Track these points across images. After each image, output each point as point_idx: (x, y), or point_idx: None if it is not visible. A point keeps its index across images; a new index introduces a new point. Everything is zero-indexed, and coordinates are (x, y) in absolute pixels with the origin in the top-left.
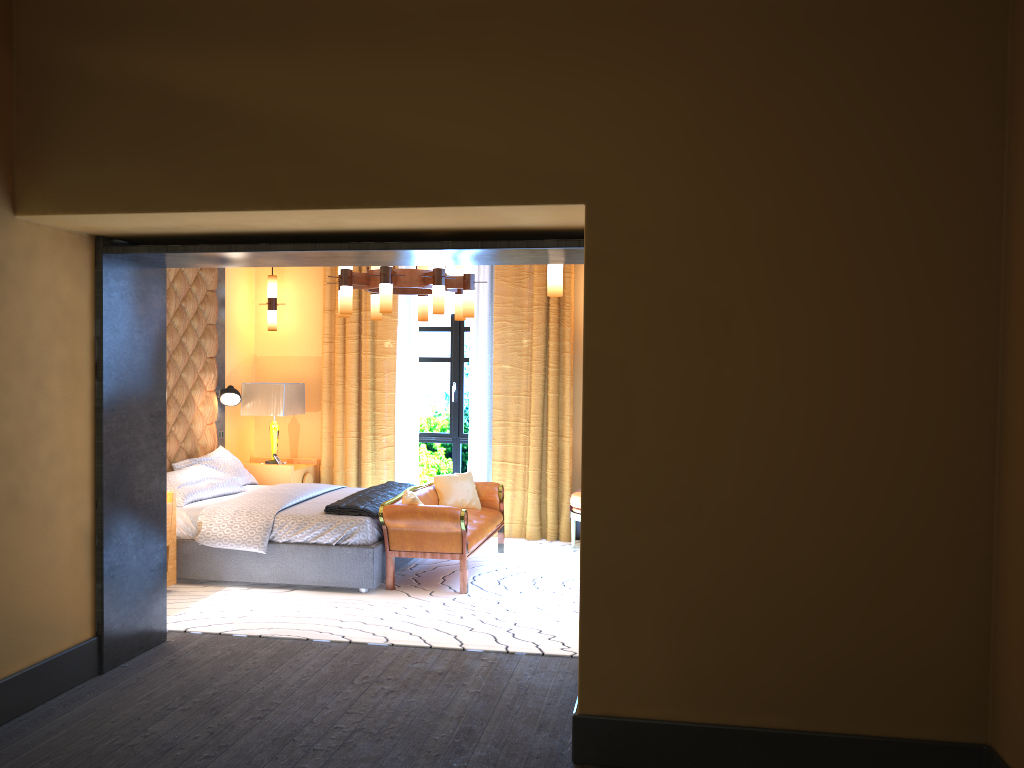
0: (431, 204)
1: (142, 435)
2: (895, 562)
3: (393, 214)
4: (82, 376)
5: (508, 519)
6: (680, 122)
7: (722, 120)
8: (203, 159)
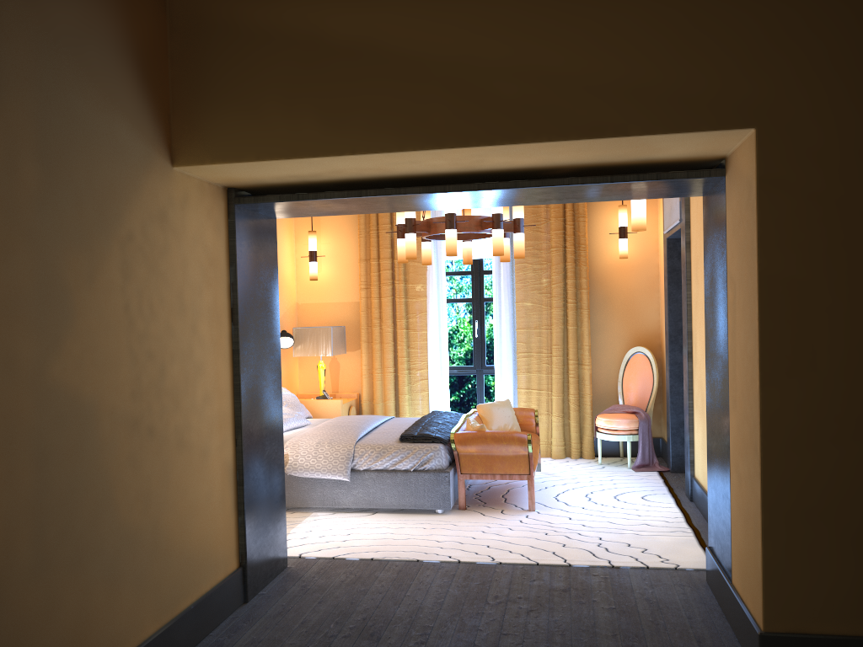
0: (595, 136)
1: (266, 375)
2: None
3: (546, 149)
4: (222, 321)
5: None
6: (853, 42)
7: None
8: (360, 103)
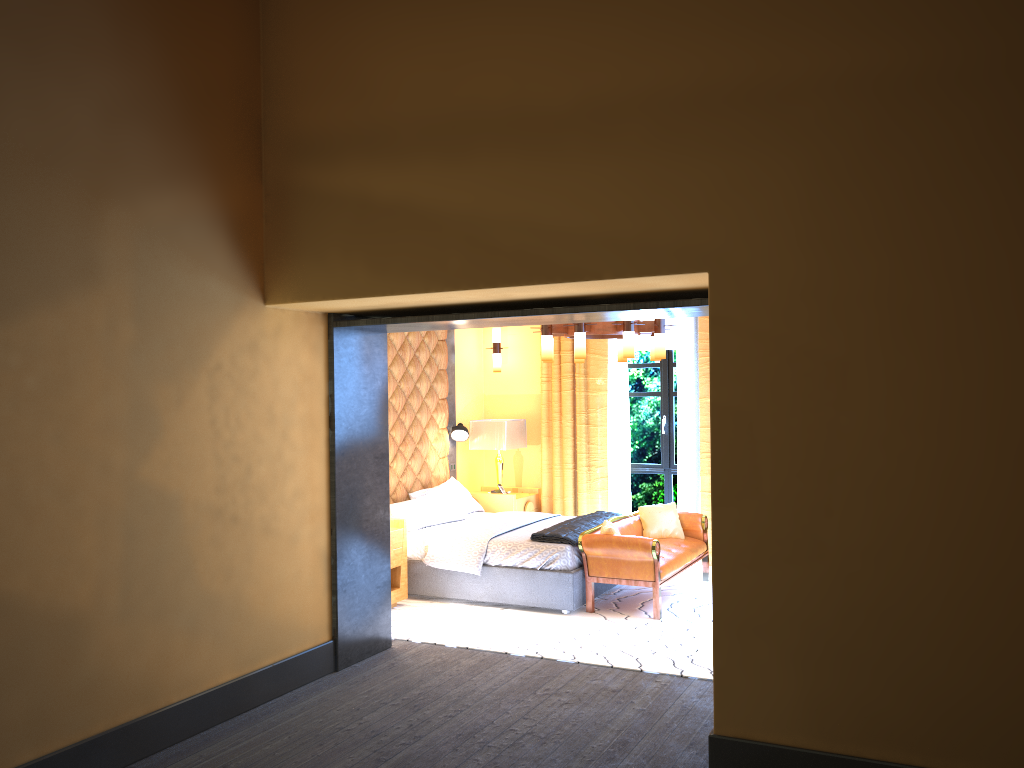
0: (576, 279)
1: (368, 473)
2: (1023, 608)
3: (548, 288)
4: (318, 427)
5: None
6: (793, 192)
7: (833, 188)
8: (397, 252)
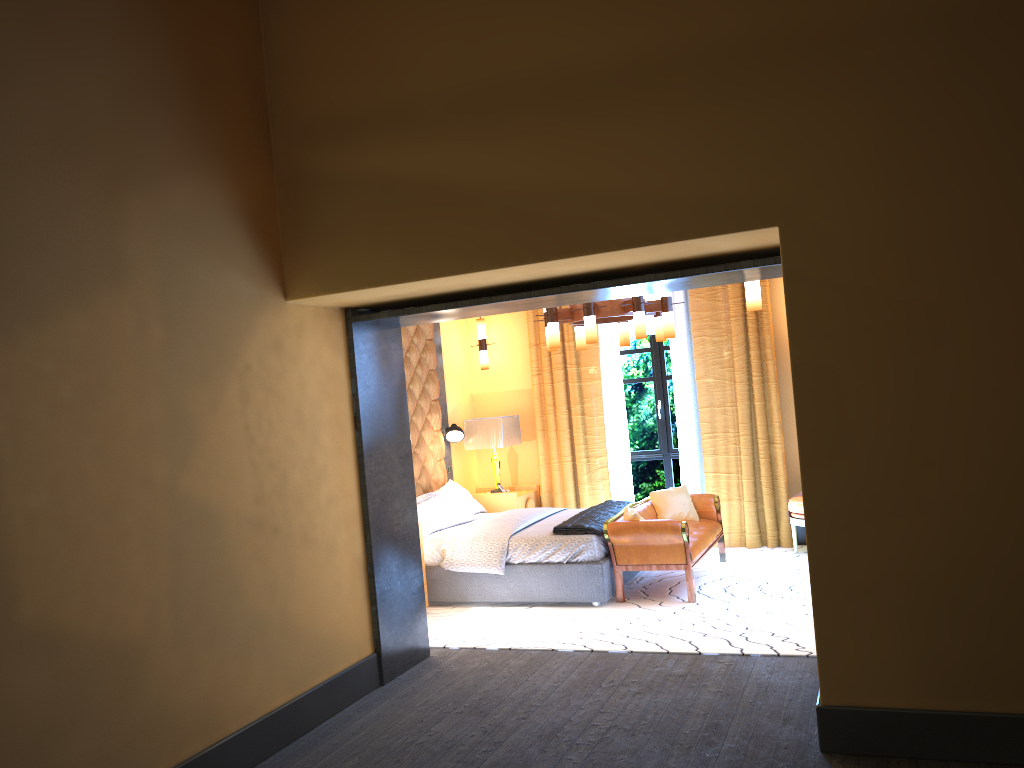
0: (634, 245)
1: (395, 475)
2: None
3: (599, 258)
4: (345, 429)
5: (726, 529)
6: (864, 137)
7: (906, 129)
8: (432, 233)
